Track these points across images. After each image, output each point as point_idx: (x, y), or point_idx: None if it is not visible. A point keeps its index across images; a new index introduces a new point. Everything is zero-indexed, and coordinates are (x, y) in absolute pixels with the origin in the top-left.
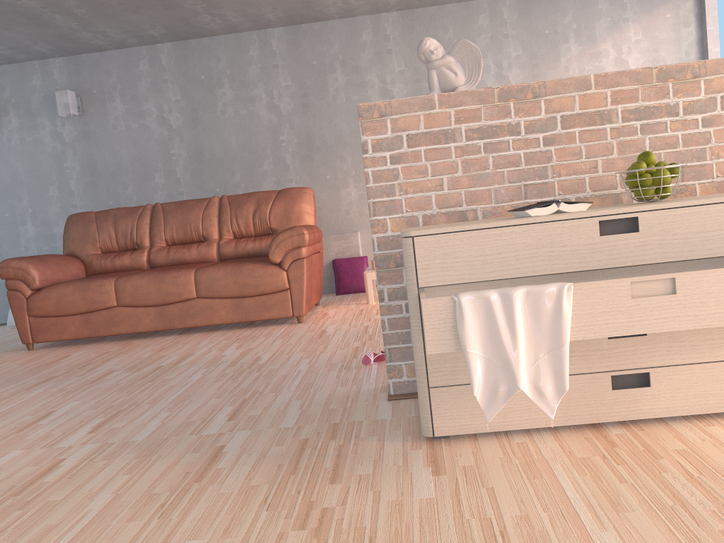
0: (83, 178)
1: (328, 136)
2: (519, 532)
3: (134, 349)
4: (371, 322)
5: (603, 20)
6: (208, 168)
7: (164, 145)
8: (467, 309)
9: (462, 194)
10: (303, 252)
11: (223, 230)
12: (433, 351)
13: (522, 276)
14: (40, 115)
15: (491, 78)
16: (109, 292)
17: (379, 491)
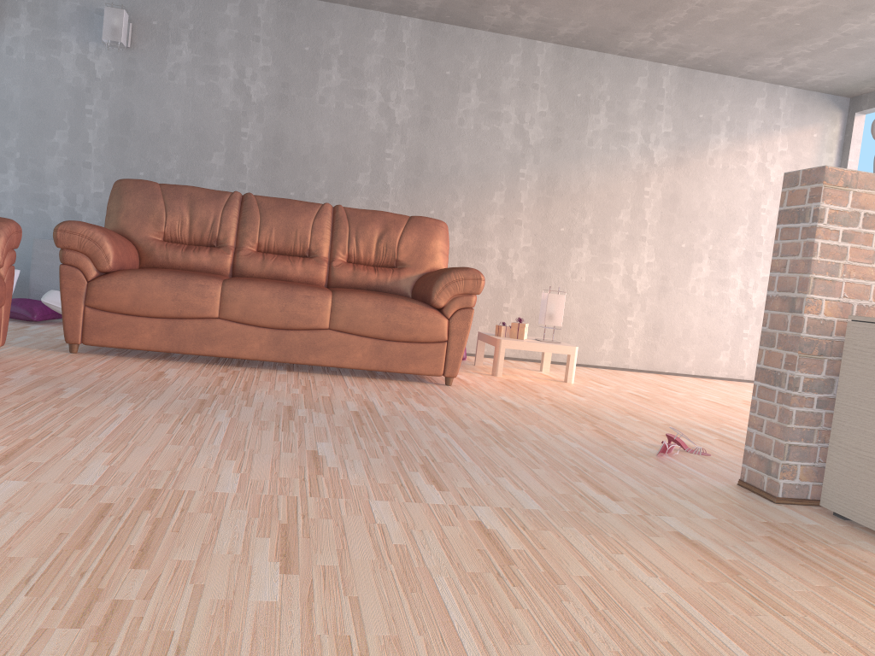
0: (110, 132)
1: (443, 164)
2: None
3: (260, 381)
4: (550, 401)
5: (756, 120)
6: (287, 163)
7: (235, 119)
8: None
9: None
10: (474, 301)
11: (338, 248)
12: None
13: None
14: (67, 31)
15: (635, 149)
16: (213, 297)
17: None
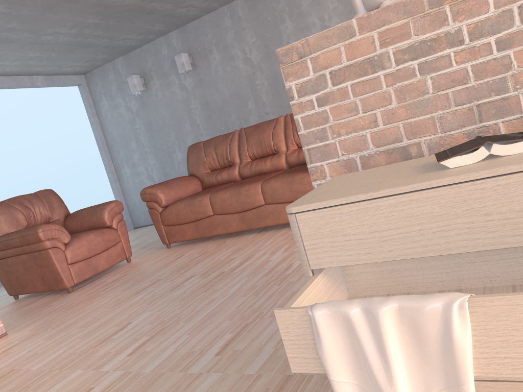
0: (203, 114)
1: None
2: None
3: (221, 250)
4: None
5: None
6: (284, 90)
7: (250, 78)
8: (324, 327)
9: (400, 128)
10: None
11: (288, 143)
12: (297, 369)
13: (433, 255)
14: (170, 75)
15: None
16: (206, 205)
17: None
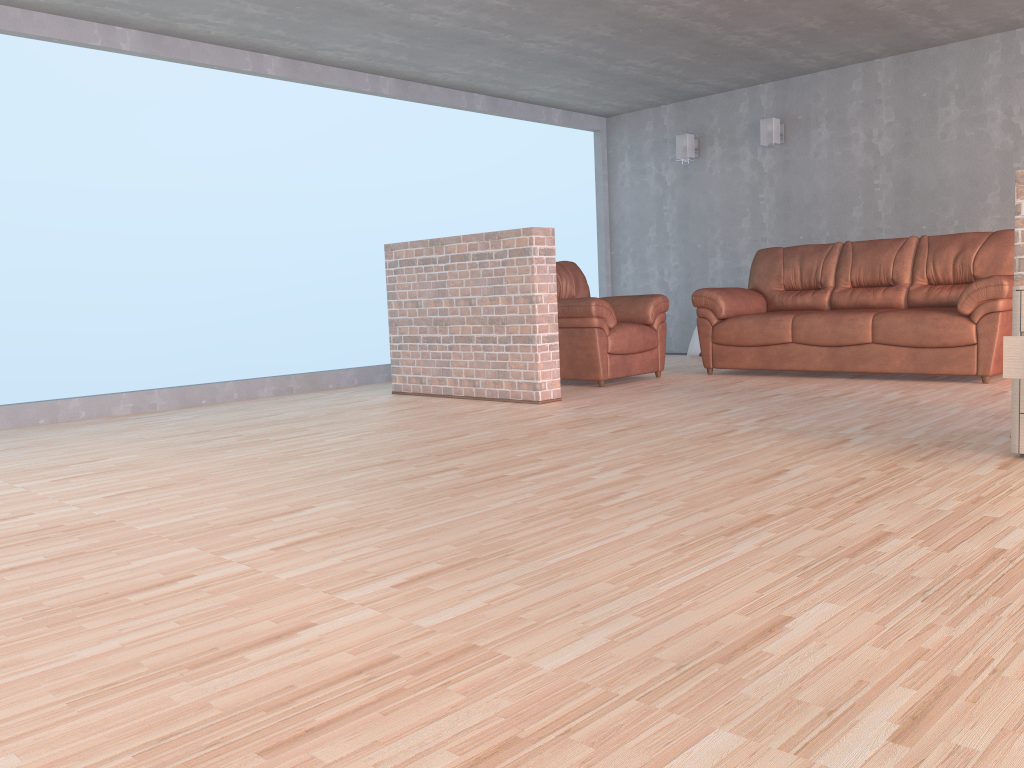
0: (776, 210)
1: None
2: (1022, 491)
3: (801, 383)
4: None
5: None
6: (916, 202)
7: (867, 175)
8: None
9: None
10: (999, 305)
11: (916, 274)
12: (1007, 376)
13: None
14: (742, 144)
15: None
16: (785, 328)
17: (946, 468)
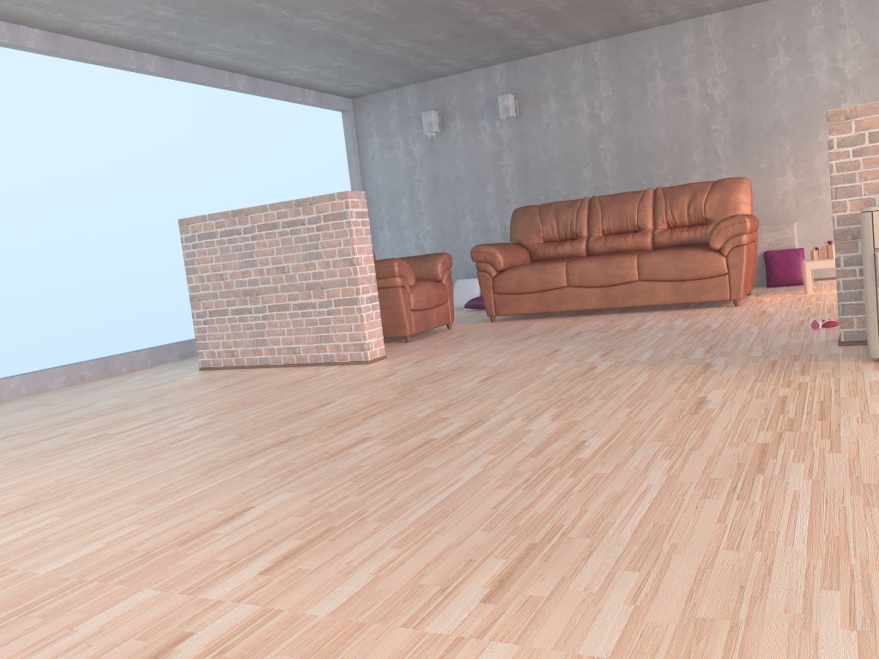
0: (517, 175)
1: (765, 123)
2: None
3: (587, 321)
4: (812, 306)
5: None
6: (636, 161)
7: (593, 140)
8: None
9: None
10: (744, 239)
11: (658, 220)
12: None
13: None
14: (481, 119)
15: None
16: (561, 274)
17: (838, 377)
